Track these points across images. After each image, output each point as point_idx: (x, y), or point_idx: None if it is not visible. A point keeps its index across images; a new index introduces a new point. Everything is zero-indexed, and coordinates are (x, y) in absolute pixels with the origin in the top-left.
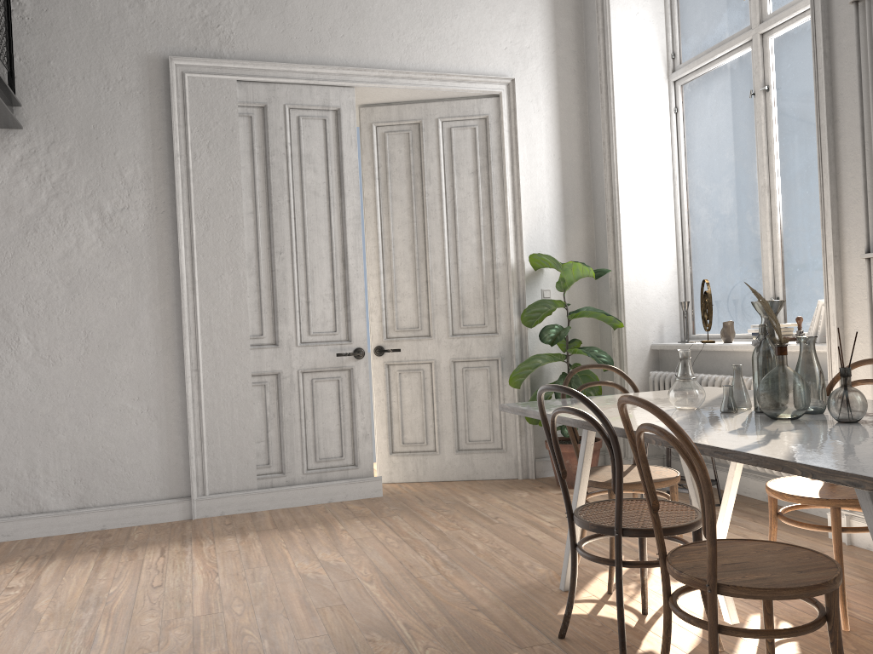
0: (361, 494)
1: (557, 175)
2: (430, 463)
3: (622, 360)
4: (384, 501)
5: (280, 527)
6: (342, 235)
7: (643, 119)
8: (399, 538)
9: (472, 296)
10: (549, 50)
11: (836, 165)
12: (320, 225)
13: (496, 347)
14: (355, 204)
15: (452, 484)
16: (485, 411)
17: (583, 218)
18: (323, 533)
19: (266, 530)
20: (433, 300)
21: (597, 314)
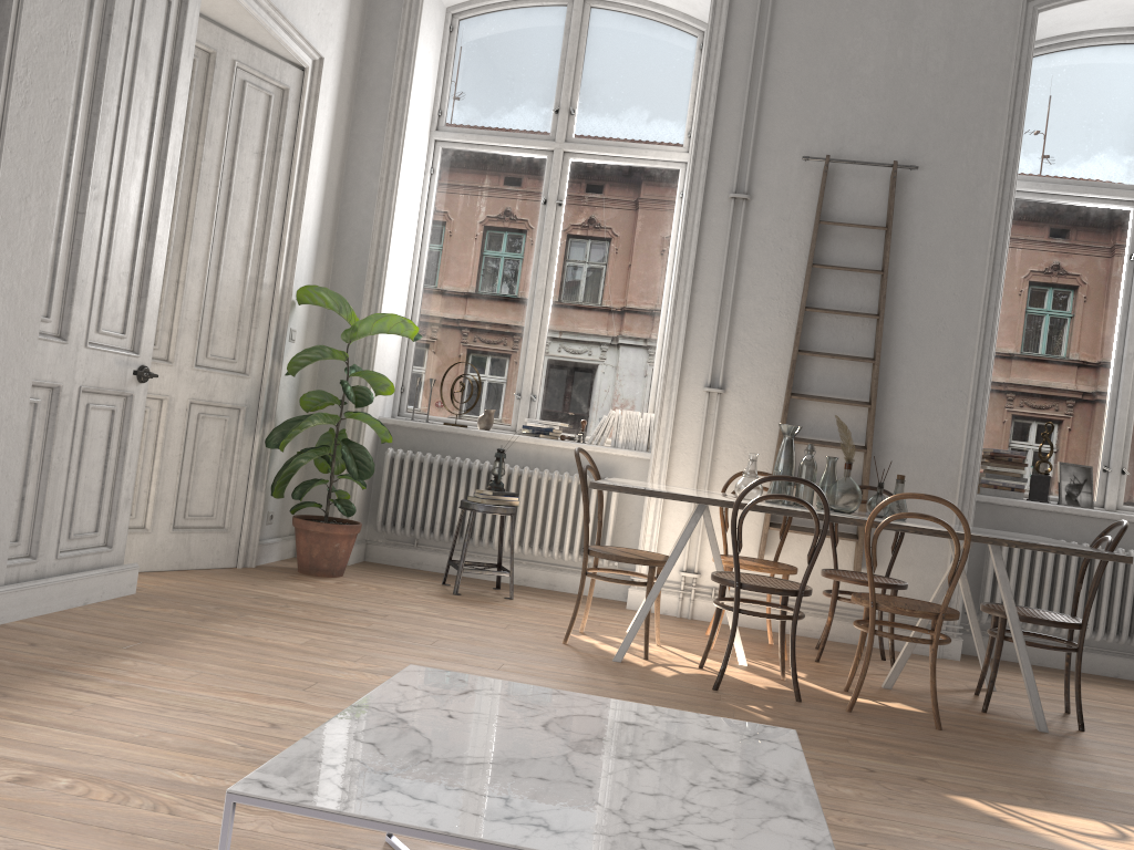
0: (117, 590)
1: (322, 193)
2: (136, 546)
3: (358, 431)
4: (165, 600)
5: (144, 641)
6: (155, 187)
7: (413, 169)
8: (347, 638)
9: (227, 318)
10: (342, 39)
11: (688, 312)
12: (136, 161)
13: (244, 393)
14: (176, 148)
15: (177, 576)
16: (214, 476)
17: (328, 253)
18: (237, 642)
19: (134, 646)
20: (183, 310)
21: (371, 376)
